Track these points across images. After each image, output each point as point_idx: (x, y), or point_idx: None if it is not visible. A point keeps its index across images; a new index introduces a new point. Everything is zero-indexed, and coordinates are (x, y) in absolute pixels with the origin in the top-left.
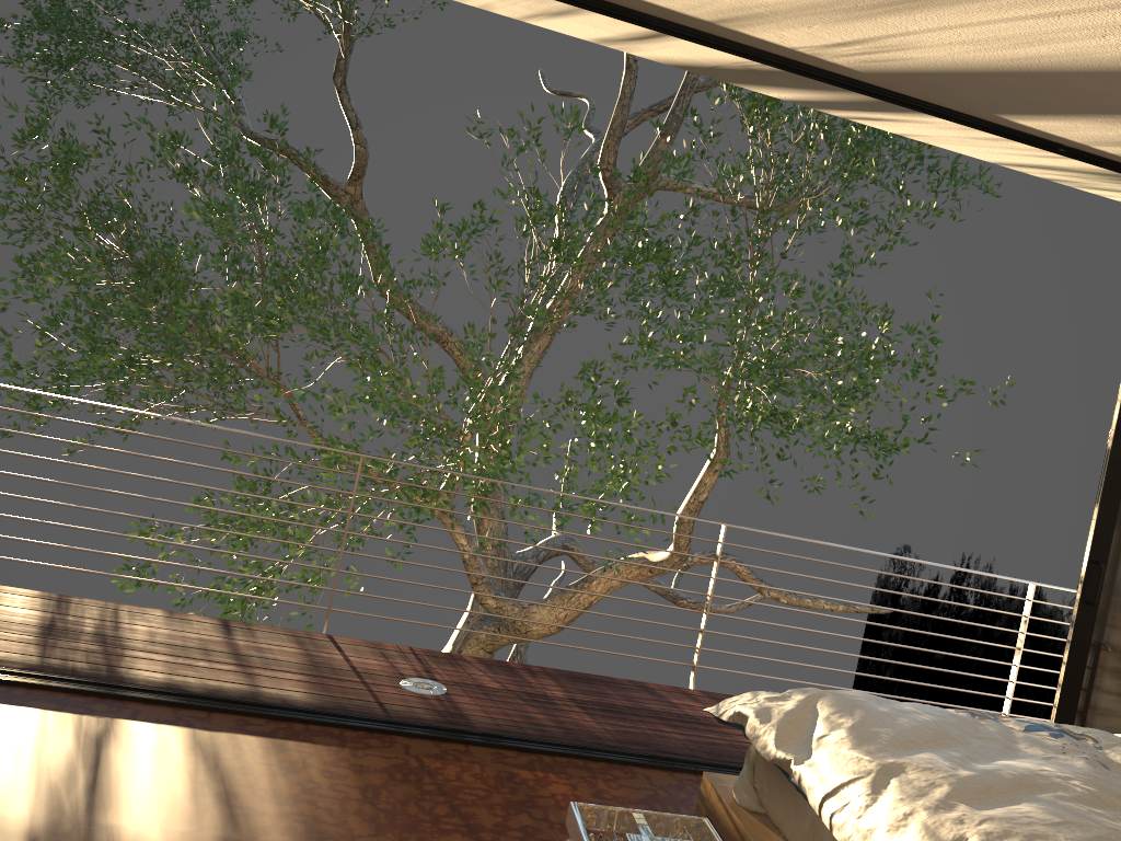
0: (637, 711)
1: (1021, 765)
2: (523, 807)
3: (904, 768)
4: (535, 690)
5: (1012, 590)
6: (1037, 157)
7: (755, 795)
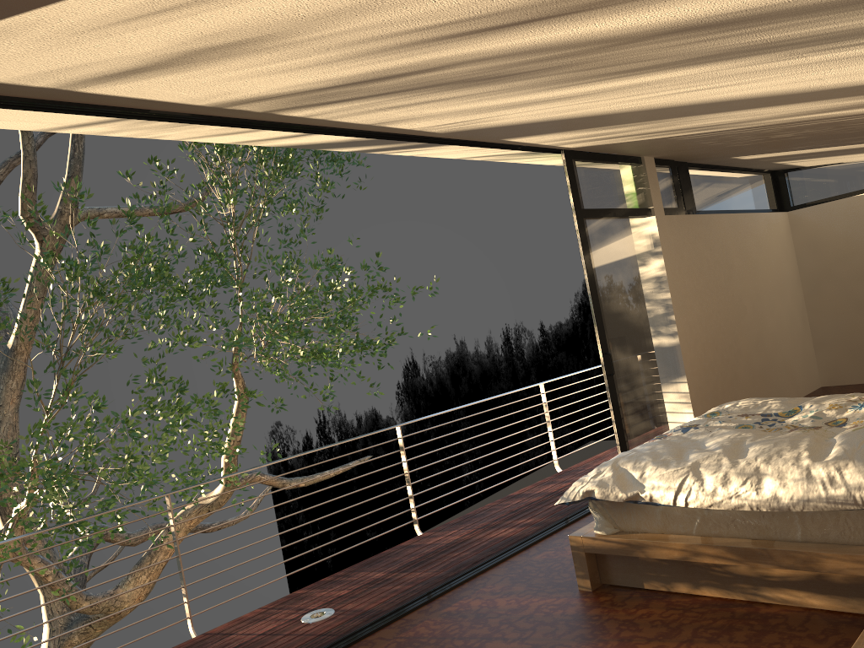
0: (427, 556)
1: (720, 440)
2: (482, 617)
3: (698, 462)
4: (367, 580)
5: (358, 419)
6: (495, 152)
7: (612, 525)
